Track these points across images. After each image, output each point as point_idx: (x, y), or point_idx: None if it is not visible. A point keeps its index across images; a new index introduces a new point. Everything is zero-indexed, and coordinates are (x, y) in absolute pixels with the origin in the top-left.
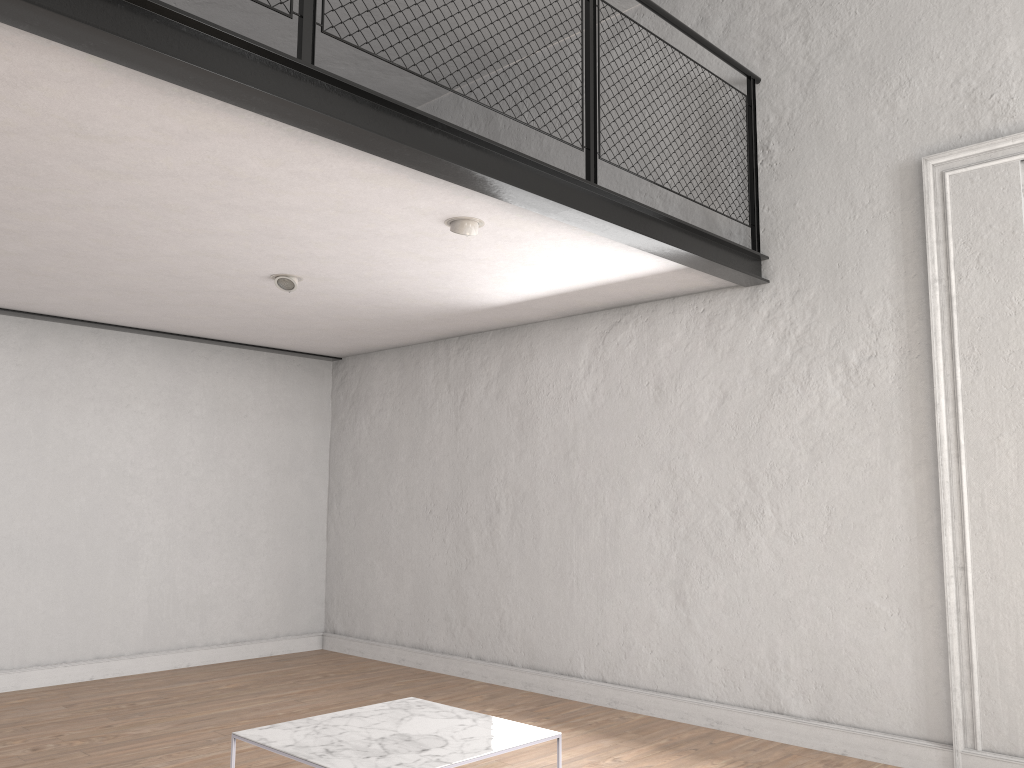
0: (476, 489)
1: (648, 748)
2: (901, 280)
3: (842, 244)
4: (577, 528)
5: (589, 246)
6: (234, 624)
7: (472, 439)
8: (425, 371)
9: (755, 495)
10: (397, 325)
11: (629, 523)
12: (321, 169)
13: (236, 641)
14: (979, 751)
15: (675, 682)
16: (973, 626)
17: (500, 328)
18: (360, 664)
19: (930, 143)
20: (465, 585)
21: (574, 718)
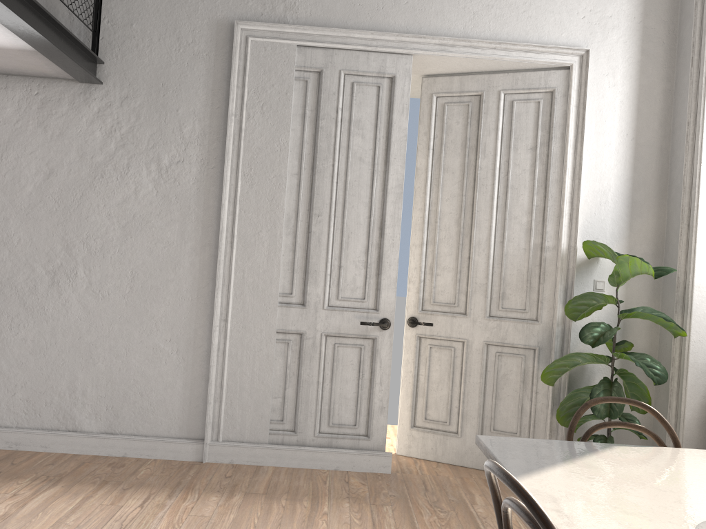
0: None
1: None
2: (208, 108)
3: (167, 69)
4: None
5: None
6: None
7: None
8: None
9: (71, 259)
10: None
11: None
12: None
13: None
14: (220, 442)
15: None
16: (227, 359)
17: None
18: None
19: (241, 12)
20: None
21: None
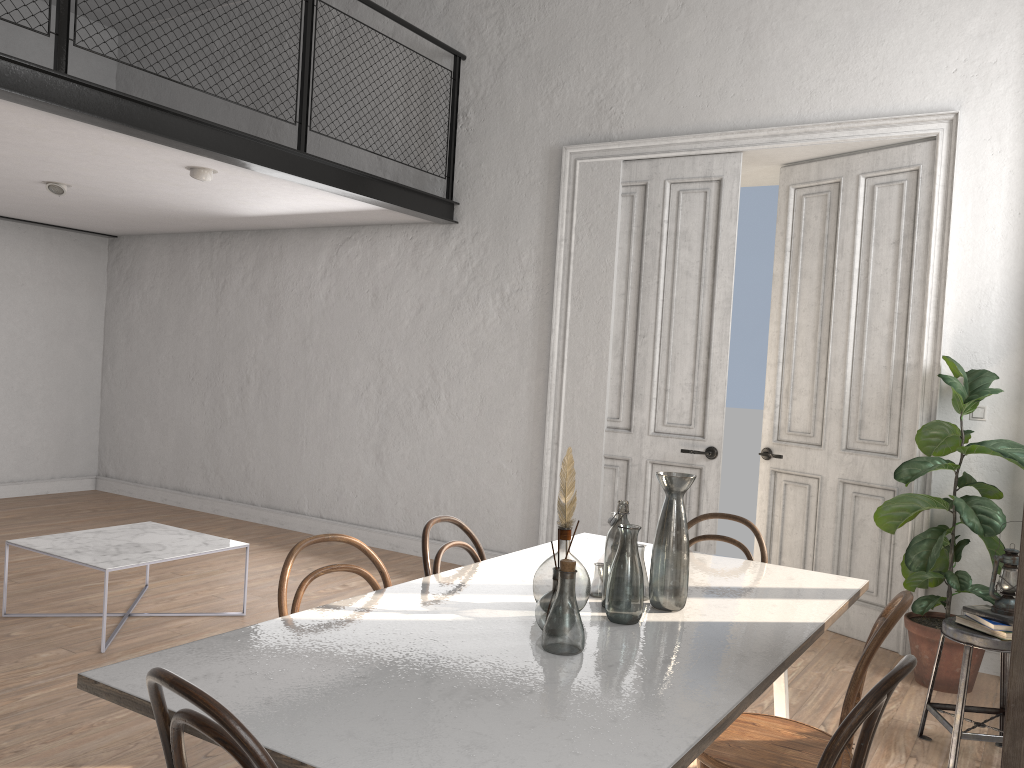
0: (231, 363)
1: (338, 562)
2: (542, 236)
3: (508, 202)
4: (309, 400)
5: (307, 191)
6: (12, 466)
7: (230, 321)
8: (192, 258)
9: (435, 384)
10: (164, 220)
11: (347, 399)
12: (77, 133)
13: (14, 481)
14: None
15: (371, 518)
16: (558, 482)
17: (256, 230)
18: (128, 502)
19: (571, 135)
20: (219, 441)
21: (292, 543)
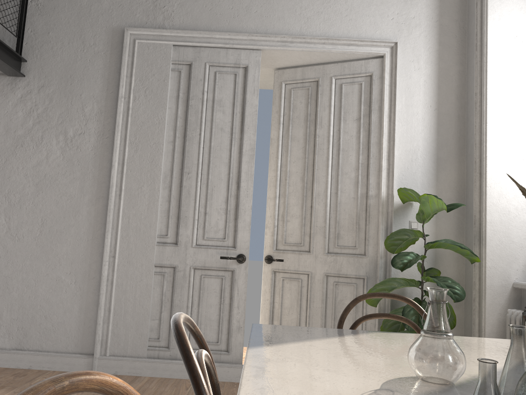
0: None
1: None
2: (104, 93)
3: (74, 64)
4: None
5: None
6: None
7: None
8: None
9: None
10: None
11: None
12: None
13: None
14: (107, 356)
15: None
16: (114, 288)
17: None
18: None
19: (131, 21)
20: None
21: None
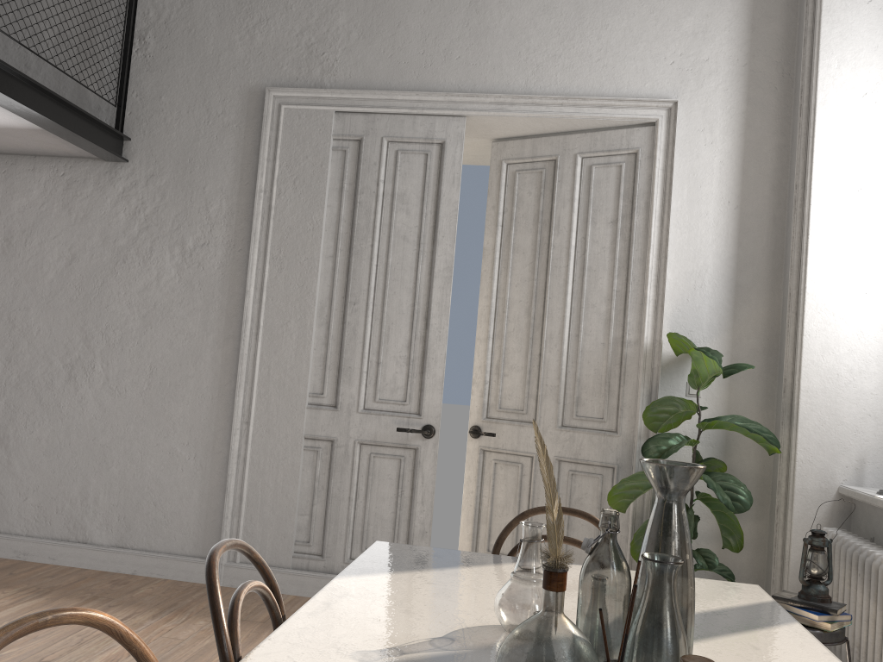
0: None
1: None
2: (237, 185)
3: (195, 143)
4: None
5: None
6: None
7: None
8: None
9: (89, 351)
10: None
11: None
12: None
13: None
14: (237, 563)
15: None
16: (248, 468)
17: None
18: None
19: (275, 77)
20: None
21: None
